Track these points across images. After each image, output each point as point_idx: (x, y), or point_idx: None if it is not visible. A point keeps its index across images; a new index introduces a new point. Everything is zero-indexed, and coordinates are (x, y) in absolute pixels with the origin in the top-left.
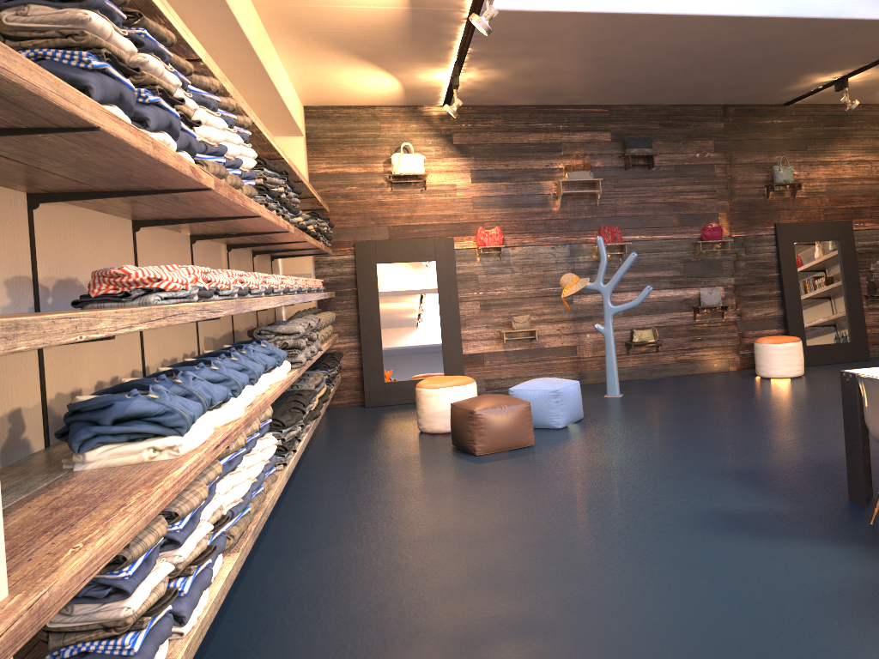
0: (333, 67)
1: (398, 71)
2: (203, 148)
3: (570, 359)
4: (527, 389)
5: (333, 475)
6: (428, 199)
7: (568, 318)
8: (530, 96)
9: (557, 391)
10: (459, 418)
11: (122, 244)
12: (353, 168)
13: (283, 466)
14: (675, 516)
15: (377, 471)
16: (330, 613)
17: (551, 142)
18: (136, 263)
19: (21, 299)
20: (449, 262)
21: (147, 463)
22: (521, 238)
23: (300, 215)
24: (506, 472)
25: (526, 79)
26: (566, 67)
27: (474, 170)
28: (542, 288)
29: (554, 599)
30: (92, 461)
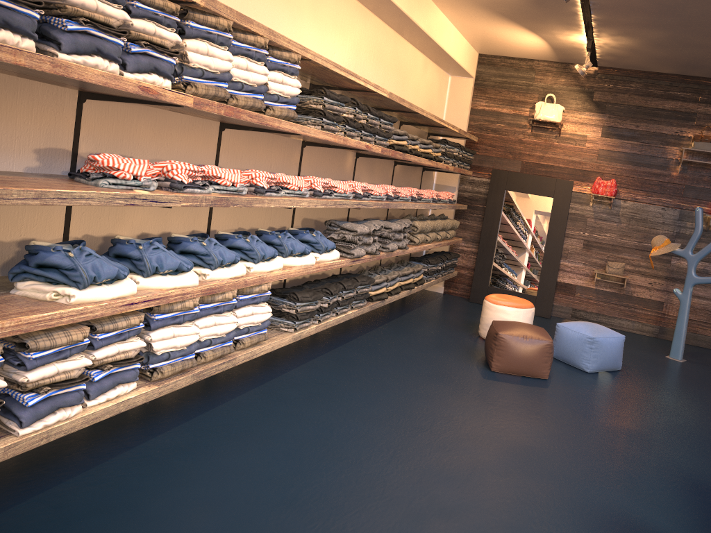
0: (486, 23)
1: (540, 31)
2: (199, 73)
3: (654, 313)
4: (570, 328)
5: (377, 348)
6: (560, 144)
7: (662, 276)
8: (670, 65)
9: (593, 339)
10: (489, 335)
11: (201, 139)
12: (505, 109)
13: (294, 330)
14: (577, 500)
15: (408, 356)
16: (229, 456)
17: (686, 110)
18: (217, 154)
19: (53, 164)
20: (564, 201)
21: (47, 302)
22: (635, 193)
23: (404, 140)
24: (495, 394)
25: (659, 49)
26: (696, 40)
27: (606, 126)
28: (644, 243)
29: (376, 528)
30: (20, 289)
